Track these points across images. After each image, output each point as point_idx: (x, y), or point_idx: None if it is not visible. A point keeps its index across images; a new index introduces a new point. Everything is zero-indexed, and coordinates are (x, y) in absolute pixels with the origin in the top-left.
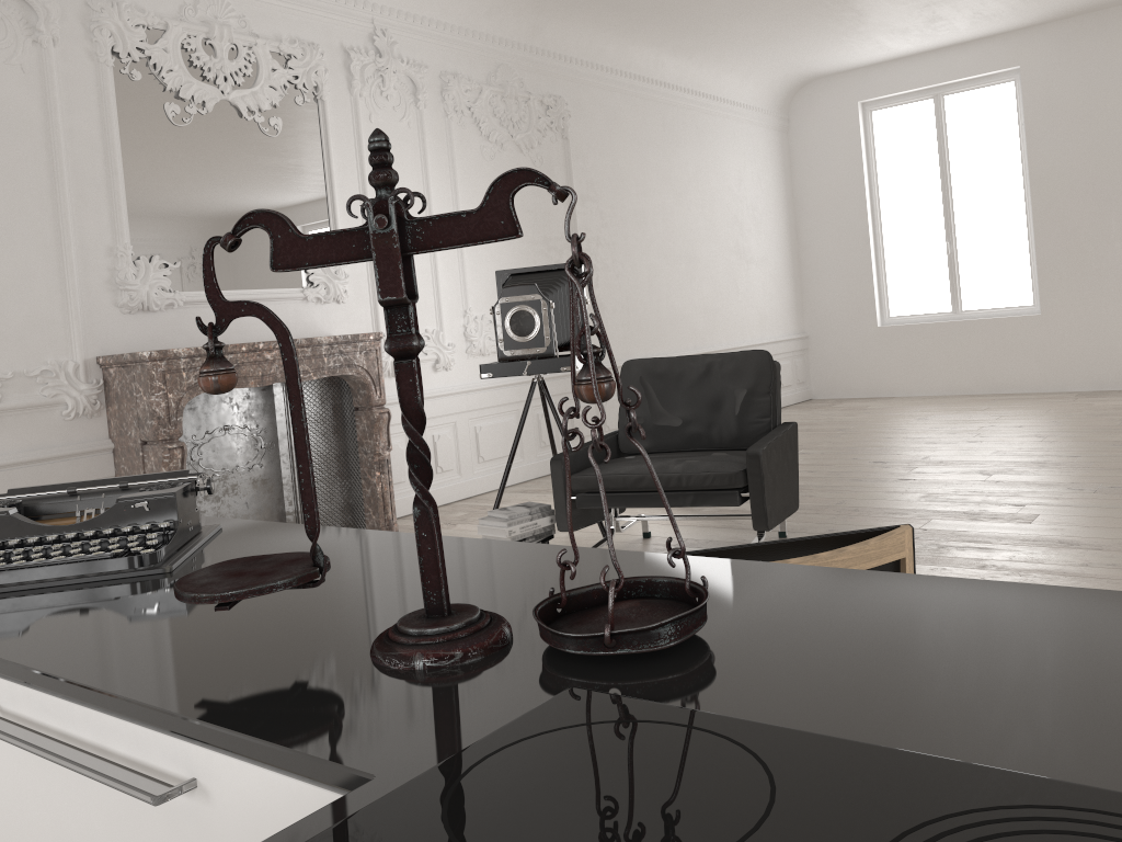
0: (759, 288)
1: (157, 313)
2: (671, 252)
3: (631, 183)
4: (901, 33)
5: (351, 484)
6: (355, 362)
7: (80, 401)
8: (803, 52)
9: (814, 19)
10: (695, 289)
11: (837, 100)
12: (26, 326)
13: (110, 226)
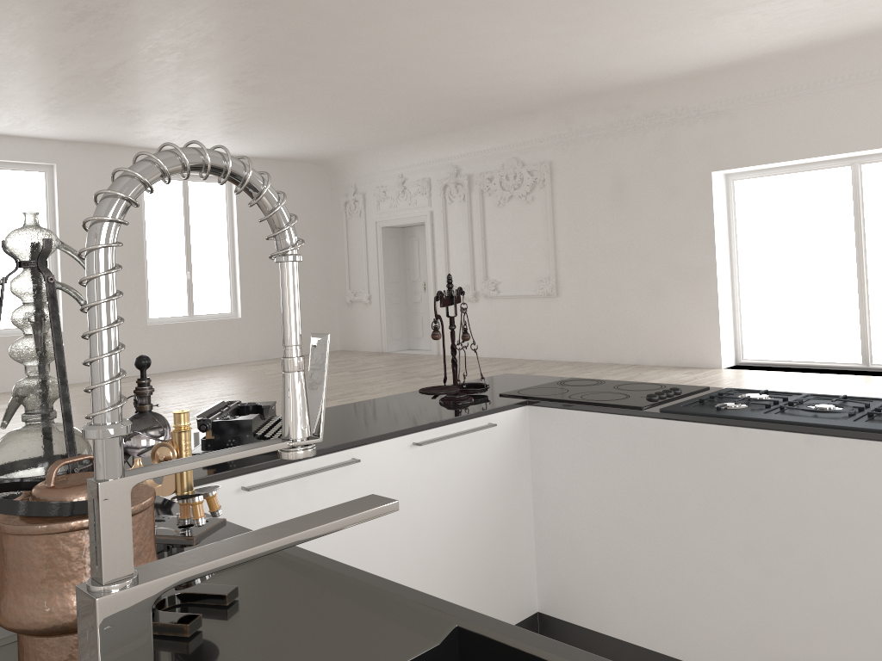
0: None
1: None
2: None
3: None
4: None
5: None
6: None
7: None
8: None
9: None
10: None
11: None
12: None
13: None
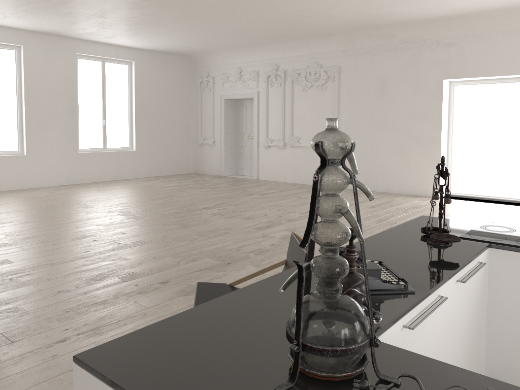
0: None
1: None
2: None
3: None
4: None
5: None
6: None
7: None
8: None
9: None
10: None
11: None
12: None
13: None
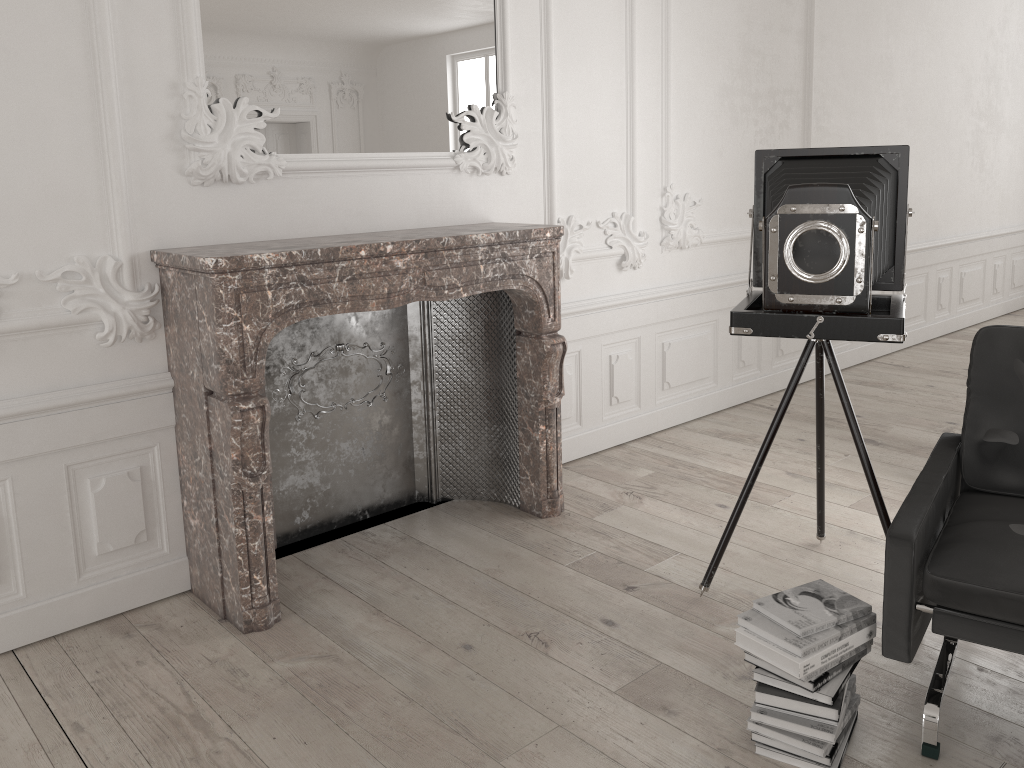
0: (1006, 164)
1: (243, 185)
2: (915, 115)
3: (882, 19)
4: None
5: (503, 431)
6: (523, 271)
7: (122, 320)
8: None
9: None
10: (936, 164)
11: None
12: (40, 203)
13: (173, 49)
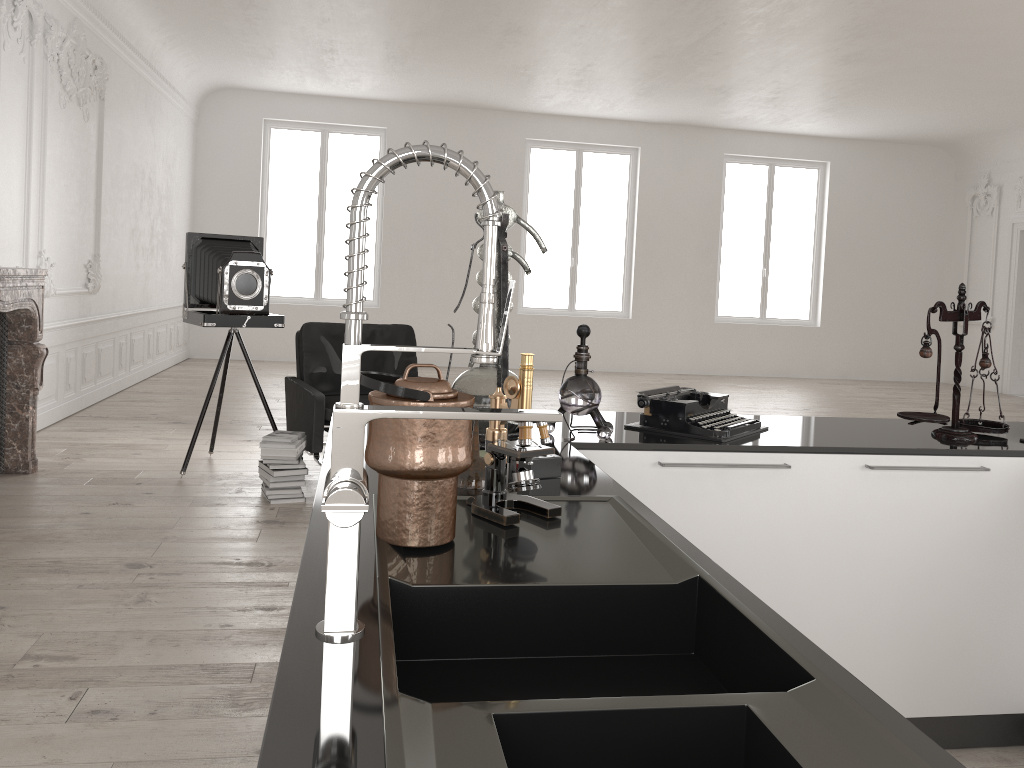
0: (175, 258)
1: None
2: (140, 218)
3: (128, 150)
4: (325, 80)
5: None
6: (33, 297)
7: None
8: (248, 70)
9: (286, 54)
10: (148, 254)
11: (246, 111)
12: None
13: None
